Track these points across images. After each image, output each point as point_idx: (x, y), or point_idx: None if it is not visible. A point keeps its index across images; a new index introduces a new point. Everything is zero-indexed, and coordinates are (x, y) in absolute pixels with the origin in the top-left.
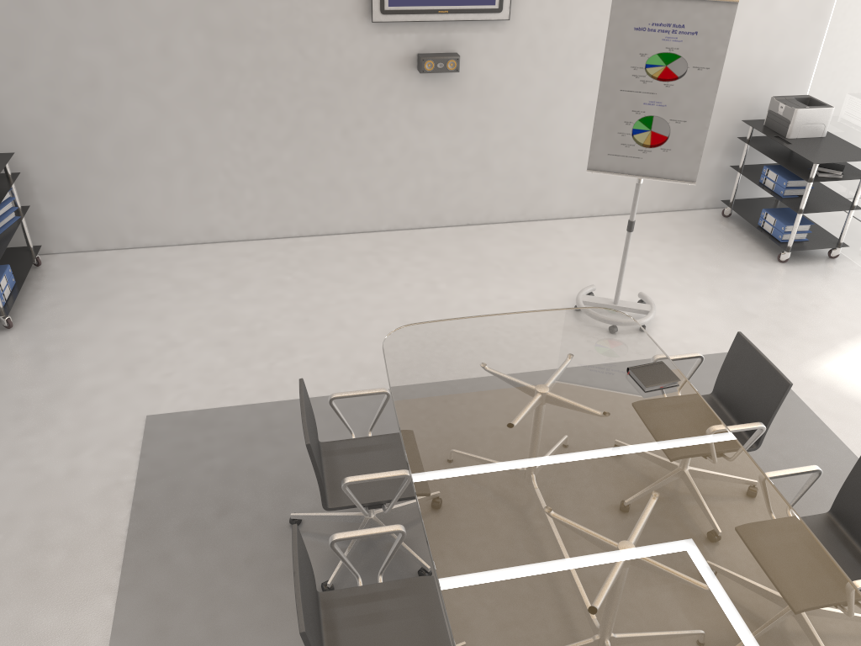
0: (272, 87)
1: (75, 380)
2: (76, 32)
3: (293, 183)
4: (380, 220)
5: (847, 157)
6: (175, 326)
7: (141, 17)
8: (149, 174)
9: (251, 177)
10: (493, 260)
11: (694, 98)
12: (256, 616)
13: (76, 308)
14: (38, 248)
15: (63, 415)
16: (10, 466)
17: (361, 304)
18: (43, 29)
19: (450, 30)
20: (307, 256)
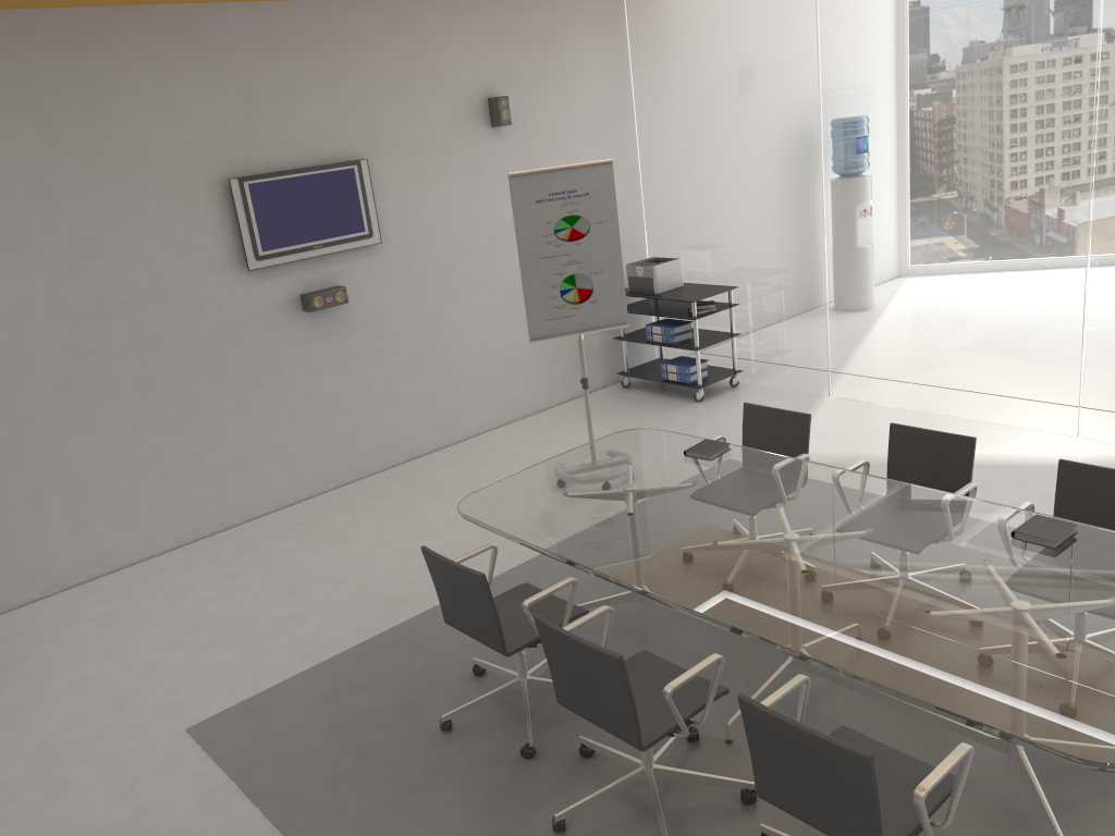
0: (151, 363)
1: (55, 741)
2: None
3: (194, 471)
4: (300, 488)
5: (713, 292)
6: (138, 652)
7: None
8: (13, 507)
9: (143, 475)
10: (445, 482)
11: (603, 249)
12: (478, 804)
13: None
14: None
15: (73, 773)
16: None
17: (343, 558)
18: None
19: (327, 264)
20: (239, 545)
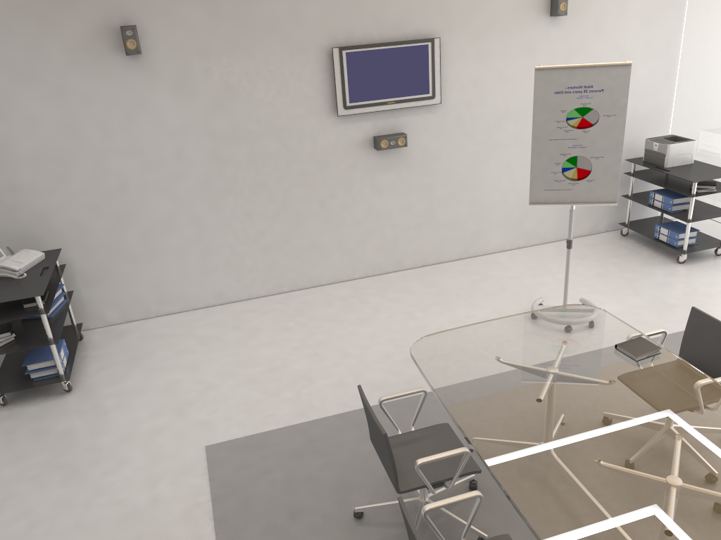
0: (263, 174)
1: (136, 426)
2: (109, 148)
3: (283, 248)
4: (354, 270)
5: (717, 175)
6: (208, 372)
7: (160, 131)
8: (168, 254)
9: (250, 247)
10: (452, 289)
11: (607, 139)
12: None
13: (122, 368)
14: (80, 325)
15: (133, 455)
16: (99, 503)
17: (357, 336)
18: (83, 149)
19: (396, 116)
20: (301, 305)
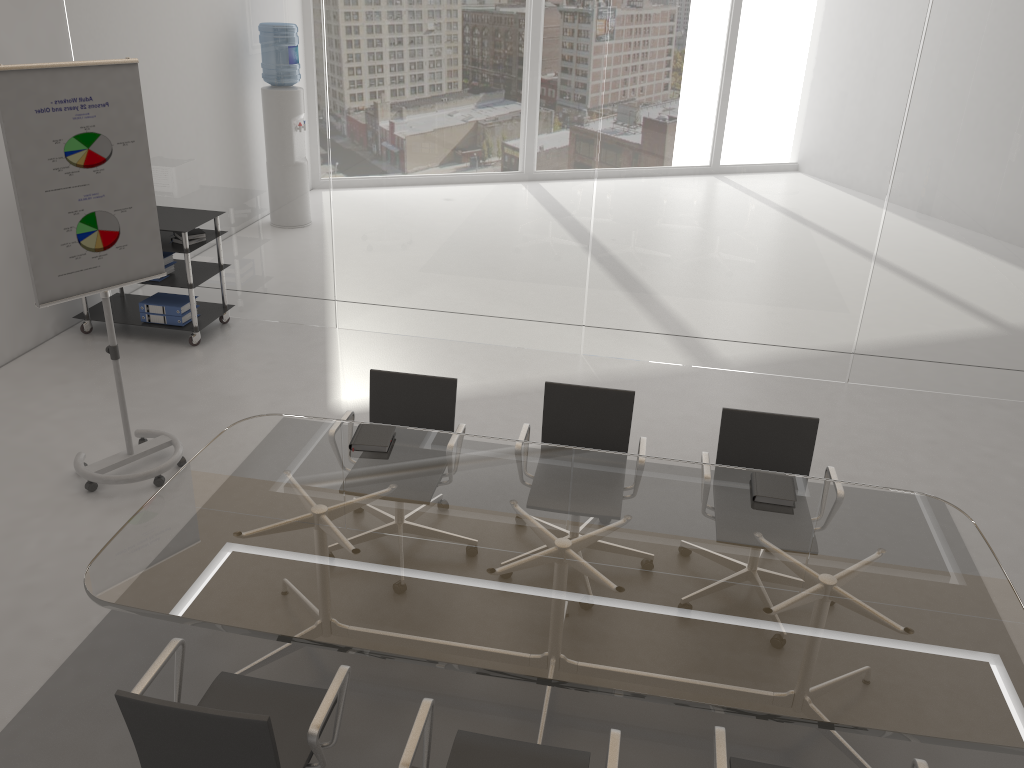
0: None
1: None
2: None
3: None
4: None
5: (201, 218)
6: None
7: None
8: None
9: None
10: None
11: (131, 179)
12: None
13: None
14: None
15: None
16: None
17: None
18: None
19: None
20: None
